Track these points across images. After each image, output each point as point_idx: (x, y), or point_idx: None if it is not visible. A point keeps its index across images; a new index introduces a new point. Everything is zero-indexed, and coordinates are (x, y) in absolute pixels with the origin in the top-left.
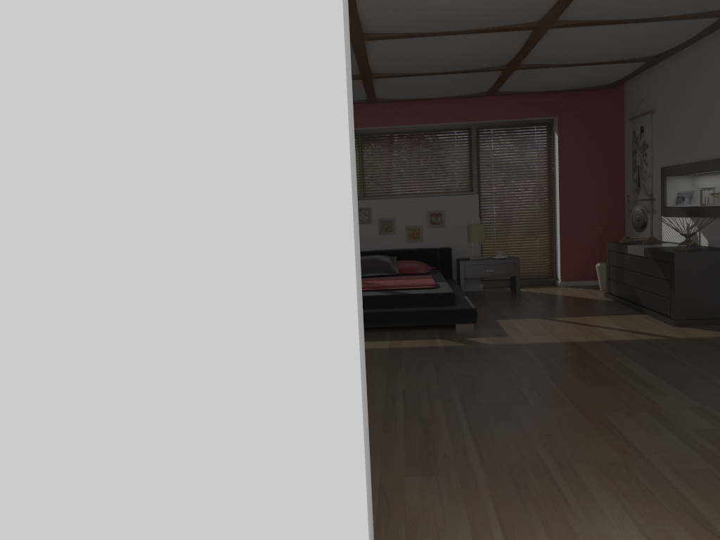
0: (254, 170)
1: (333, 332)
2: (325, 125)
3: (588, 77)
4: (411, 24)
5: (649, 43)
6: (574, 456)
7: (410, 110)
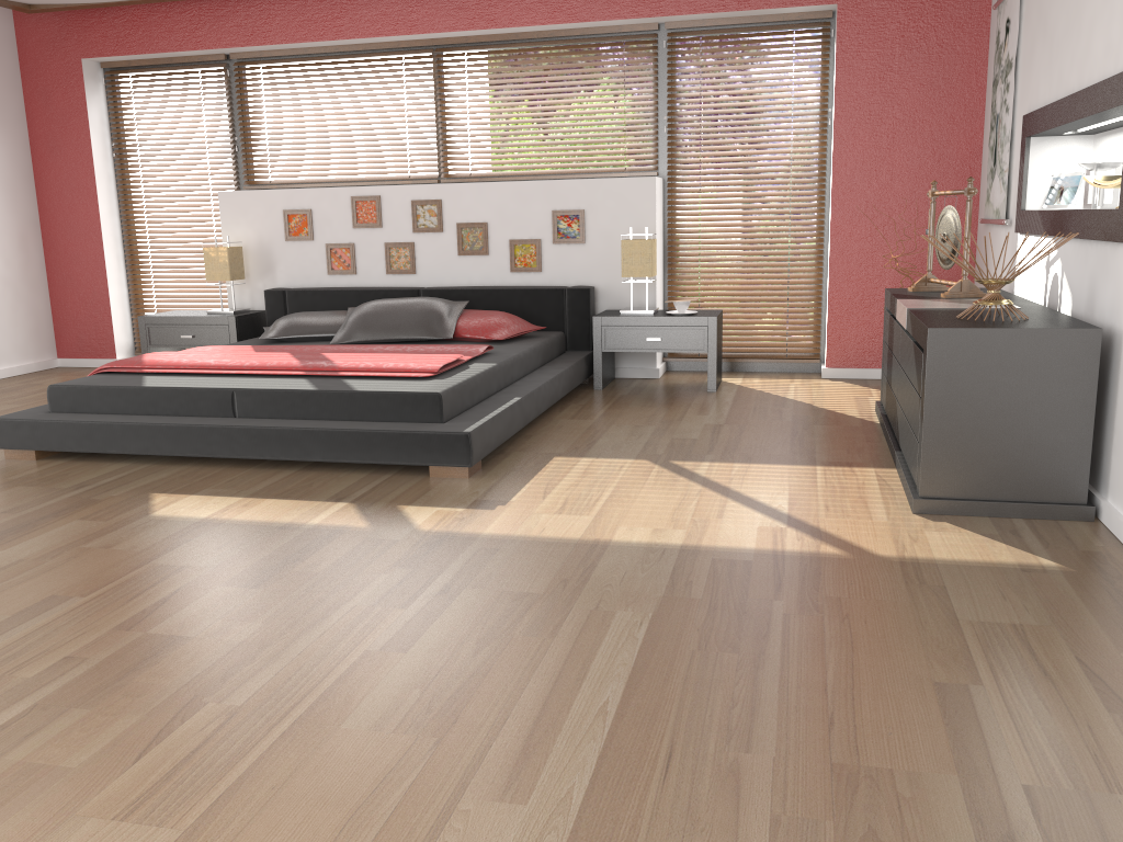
0: None
1: None
2: None
3: None
4: None
5: None
6: None
7: None
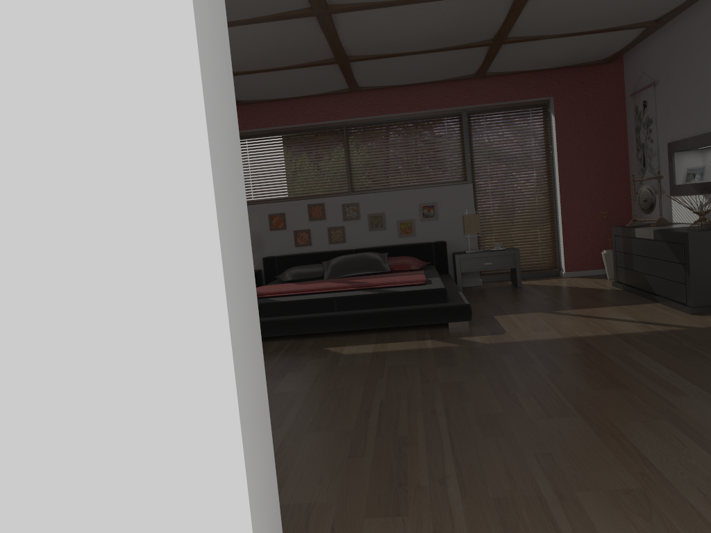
0: (63, 109)
1: (194, 345)
2: (161, 35)
3: (583, 49)
4: None
5: (648, 3)
6: (579, 483)
7: (396, 98)
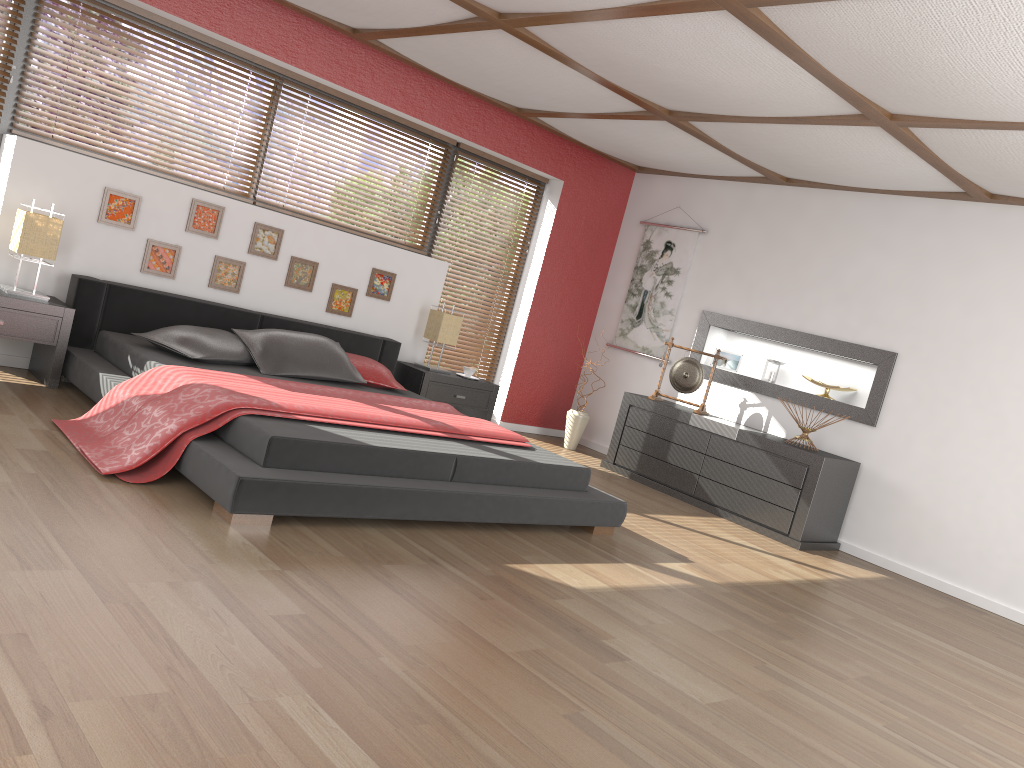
0: None
1: None
2: None
3: (686, 162)
4: (858, 45)
5: (861, 179)
6: None
7: (390, 78)
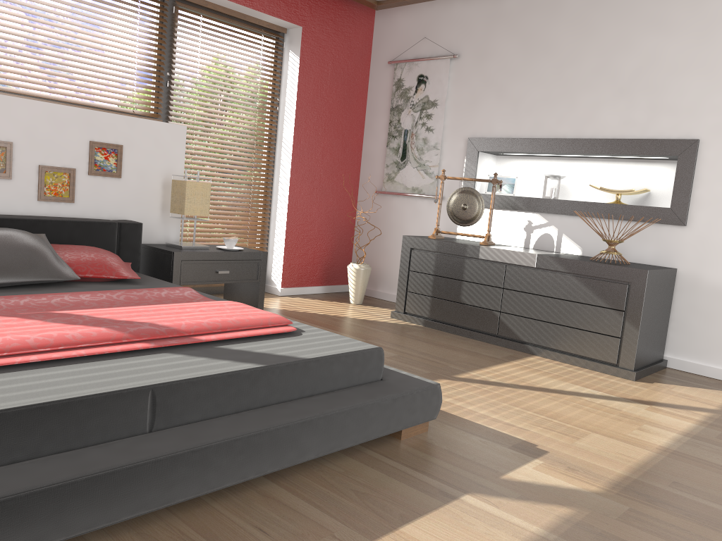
0: None
1: None
2: None
3: None
4: None
5: None
6: None
7: None
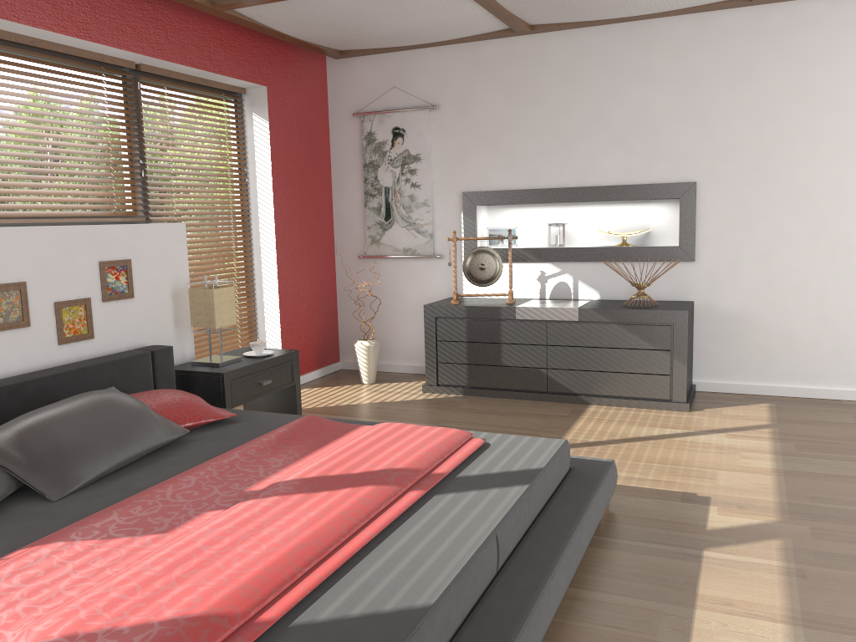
0: None
1: None
2: None
3: (425, 30)
4: None
5: (645, 4)
6: None
7: None
